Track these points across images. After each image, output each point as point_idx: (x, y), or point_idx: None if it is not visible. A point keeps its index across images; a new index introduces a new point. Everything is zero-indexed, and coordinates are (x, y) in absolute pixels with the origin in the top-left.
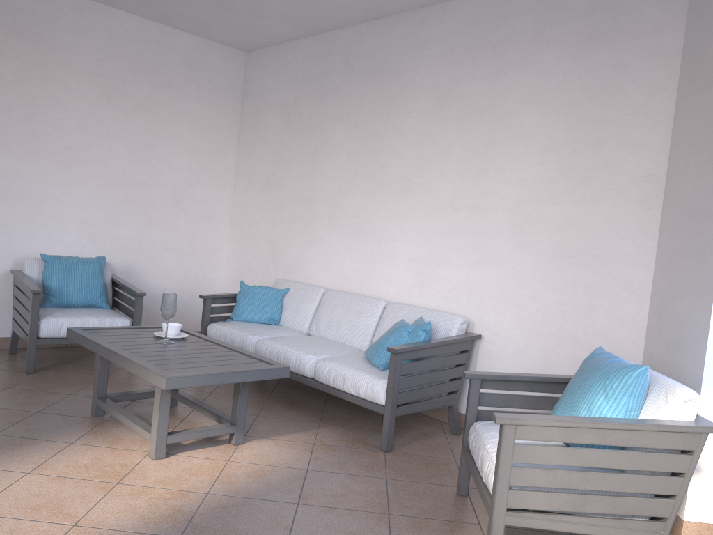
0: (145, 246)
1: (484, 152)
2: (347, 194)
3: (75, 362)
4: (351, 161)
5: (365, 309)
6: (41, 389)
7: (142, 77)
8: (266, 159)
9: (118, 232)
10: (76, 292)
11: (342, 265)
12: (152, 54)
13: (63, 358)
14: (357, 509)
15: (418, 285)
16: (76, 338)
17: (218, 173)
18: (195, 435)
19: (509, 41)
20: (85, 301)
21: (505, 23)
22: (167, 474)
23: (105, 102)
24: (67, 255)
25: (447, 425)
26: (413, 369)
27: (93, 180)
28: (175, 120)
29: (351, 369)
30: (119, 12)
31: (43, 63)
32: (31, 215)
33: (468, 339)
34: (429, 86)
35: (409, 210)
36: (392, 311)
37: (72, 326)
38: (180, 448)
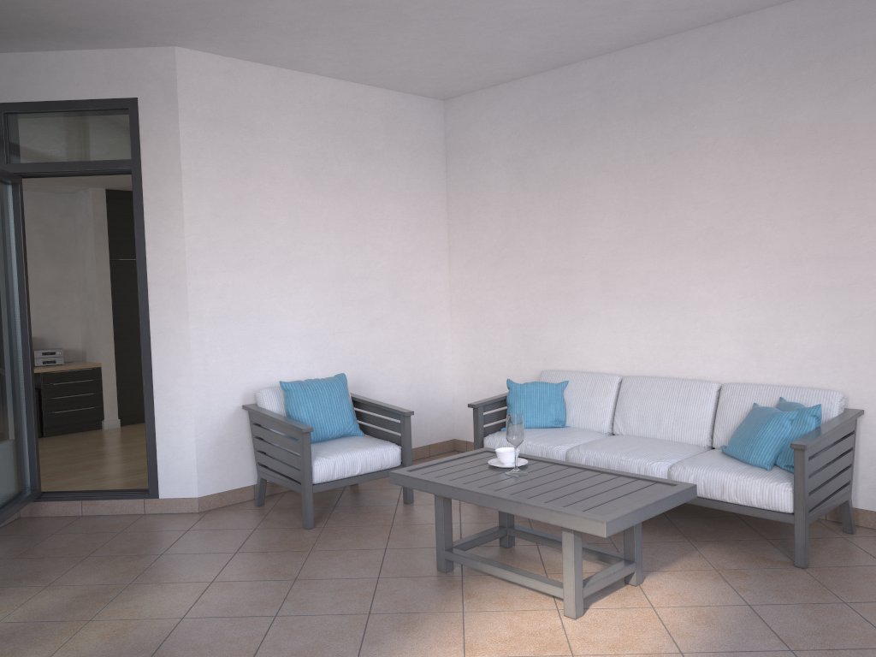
0: (369, 353)
1: (831, 191)
2: (627, 259)
3: (339, 505)
4: (628, 219)
5: (692, 396)
6: (347, 547)
7: (344, 151)
8: (494, 226)
9: (340, 340)
10: (328, 421)
11: (632, 345)
12: (351, 121)
13: (320, 502)
14: (861, 647)
15: (754, 358)
16: (412, 483)
17: (432, 250)
18: (604, 582)
19: (850, 54)
20: (339, 431)
21: (840, 33)
22: (609, 634)
23: (311, 188)
24: (293, 377)
25: (827, 522)
26: (817, 465)
27: (309, 283)
28: (382, 196)
29: (730, 474)
30: (312, 77)
31: (245, 152)
32: (253, 336)
33: (855, 418)
34: (735, 118)
35: (725, 270)
36: (733, 395)
37: (344, 464)
38: (584, 600)
